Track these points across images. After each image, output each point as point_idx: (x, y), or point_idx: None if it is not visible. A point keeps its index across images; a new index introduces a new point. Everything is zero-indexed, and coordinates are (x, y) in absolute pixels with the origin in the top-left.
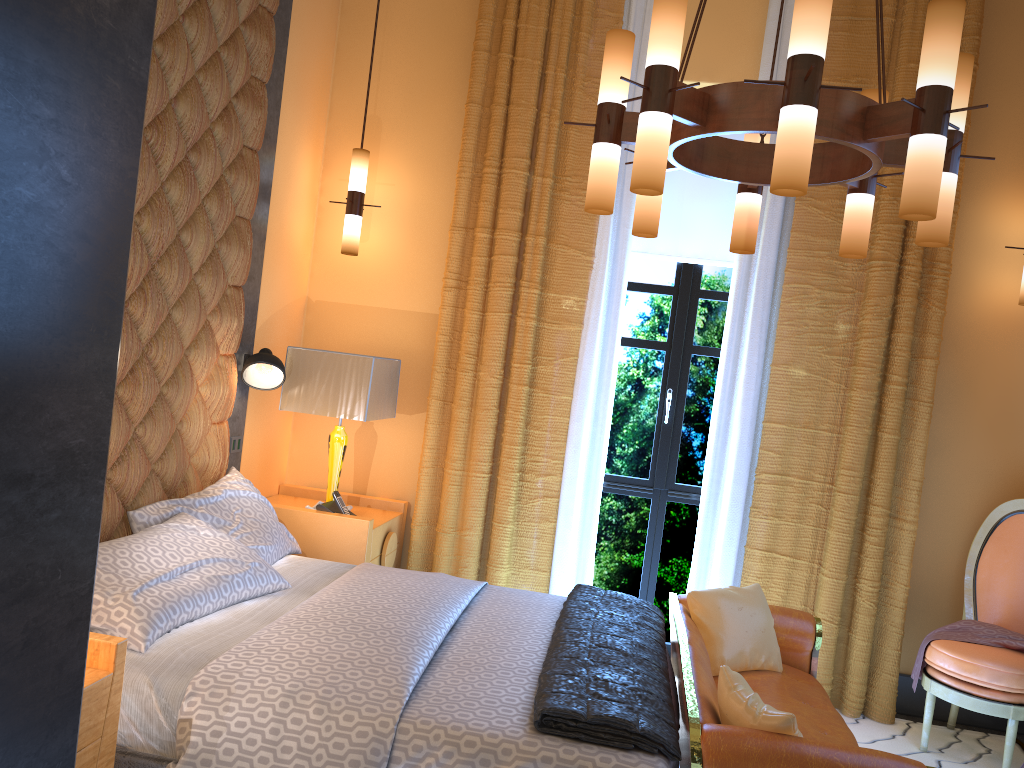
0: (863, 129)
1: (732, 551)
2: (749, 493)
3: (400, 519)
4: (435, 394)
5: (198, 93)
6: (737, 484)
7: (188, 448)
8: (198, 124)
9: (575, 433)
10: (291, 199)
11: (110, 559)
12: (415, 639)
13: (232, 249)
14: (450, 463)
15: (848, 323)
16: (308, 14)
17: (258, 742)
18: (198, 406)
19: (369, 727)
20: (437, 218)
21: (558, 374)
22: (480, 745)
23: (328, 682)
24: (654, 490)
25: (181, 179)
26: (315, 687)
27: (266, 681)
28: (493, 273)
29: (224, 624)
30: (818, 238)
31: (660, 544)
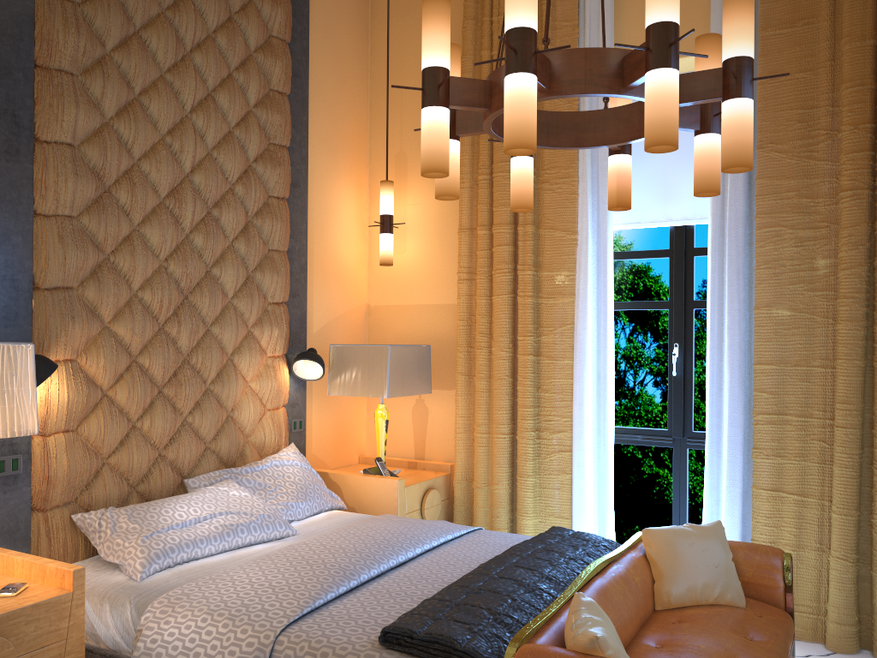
0: (622, 78)
1: (736, 492)
2: (752, 435)
3: (446, 478)
4: (460, 370)
5: (211, 165)
6: (733, 427)
7: (243, 430)
8: (214, 187)
9: (578, 392)
10: (336, 229)
11: (142, 514)
12: (343, 571)
13: (266, 275)
14: (476, 428)
15: (827, 257)
16: (333, 86)
17: (179, 648)
18: (248, 397)
19: (256, 639)
20: (455, 224)
21: (558, 342)
22: (331, 656)
23: (244, 603)
24: (674, 439)
25: (203, 230)
26: (232, 607)
27: (201, 602)
28: (493, 262)
29: (223, 562)
30: (784, 180)
31: (686, 490)
